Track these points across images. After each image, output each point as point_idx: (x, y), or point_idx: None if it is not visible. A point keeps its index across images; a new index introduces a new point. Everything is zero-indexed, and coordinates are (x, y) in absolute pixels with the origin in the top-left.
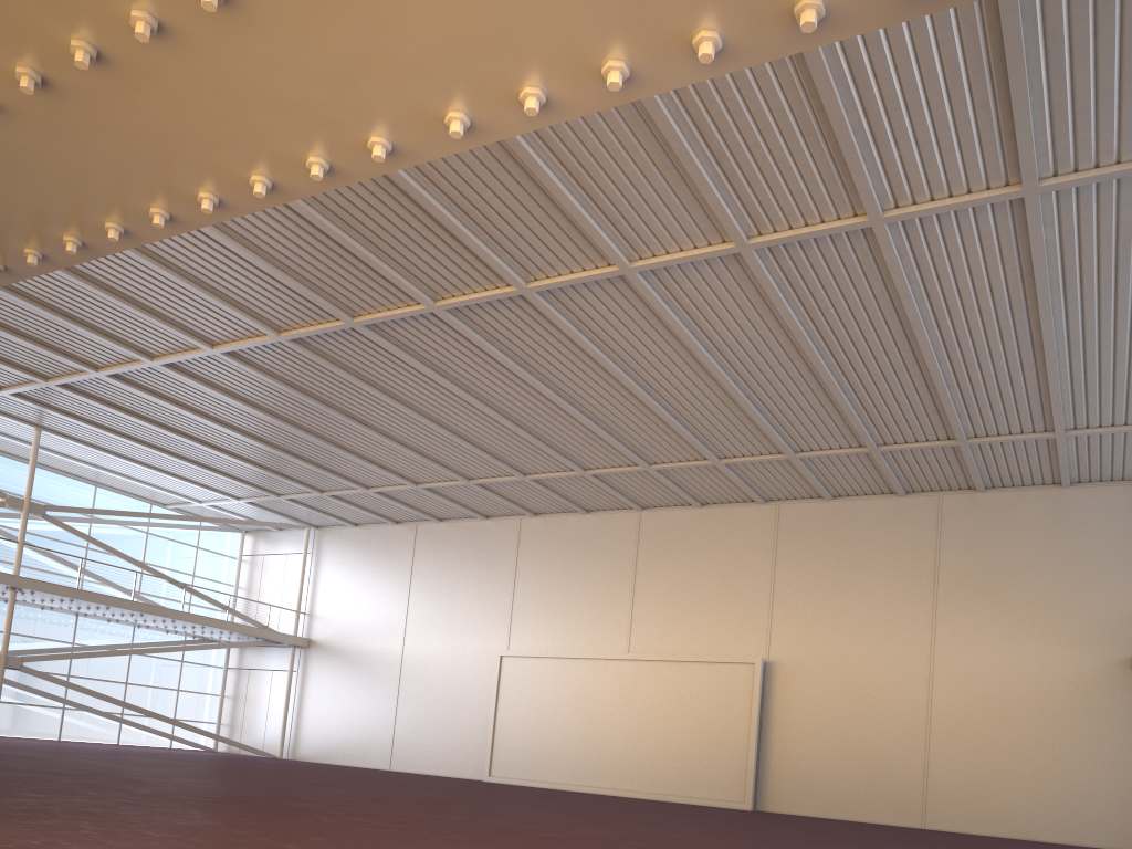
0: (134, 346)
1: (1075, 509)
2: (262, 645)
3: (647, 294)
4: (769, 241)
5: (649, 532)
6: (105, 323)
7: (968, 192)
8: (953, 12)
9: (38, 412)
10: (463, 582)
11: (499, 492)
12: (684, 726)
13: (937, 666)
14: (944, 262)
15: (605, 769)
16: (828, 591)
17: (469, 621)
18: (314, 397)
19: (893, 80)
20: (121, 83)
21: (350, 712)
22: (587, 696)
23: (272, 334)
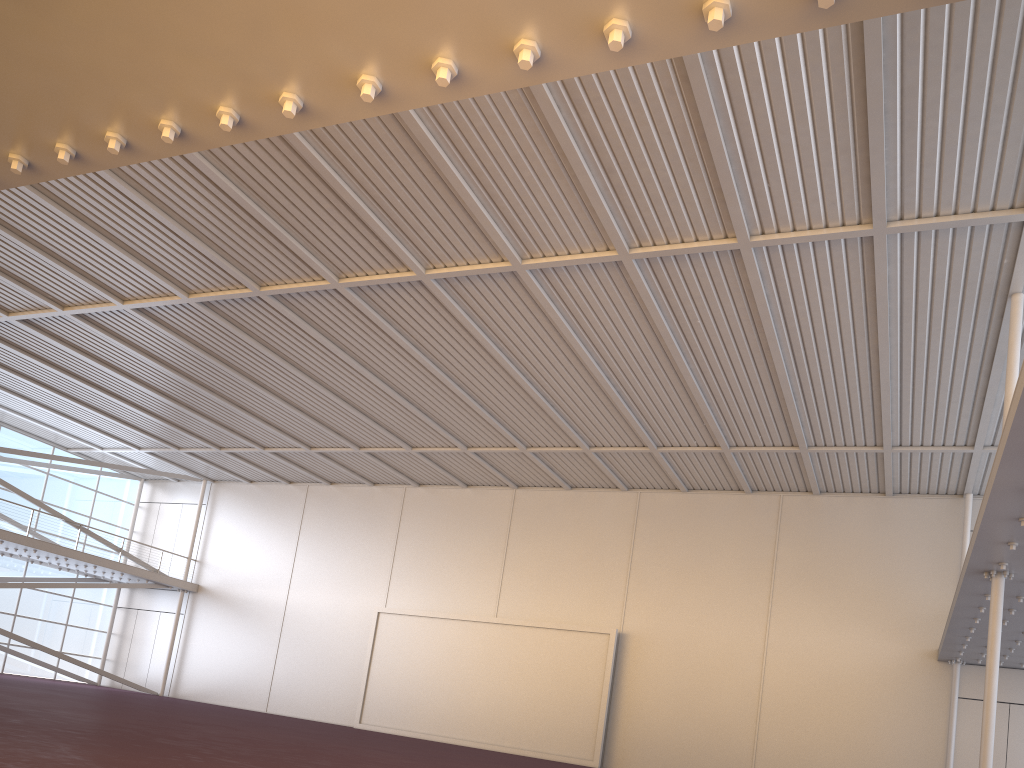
0: (46, 294)
1: (895, 516)
2: (152, 587)
3: (535, 291)
4: (649, 253)
5: (522, 508)
6: (19, 269)
7: (826, 227)
8: (825, 63)
9: None
10: (348, 541)
11: (387, 461)
12: (543, 687)
13: (771, 646)
14: (800, 287)
15: (468, 723)
16: (679, 574)
17: (351, 578)
18: (218, 358)
19: (768, 118)
20: (29, 7)
21: (233, 656)
22: (456, 655)
23: (182, 295)
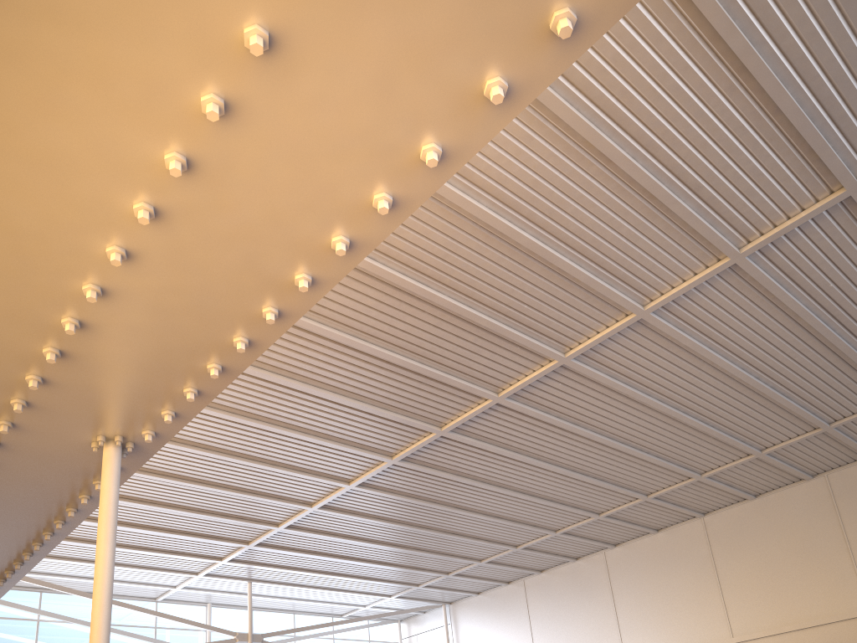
0: (298, 500)
1: None
2: None
3: (664, 328)
4: (759, 243)
5: (716, 531)
6: (276, 489)
7: None
8: None
9: (247, 569)
10: (572, 614)
11: (581, 535)
12: None
13: None
14: None
15: None
16: None
17: None
18: (426, 499)
19: (837, 59)
20: (211, 185)
21: None
22: None
23: (387, 459)
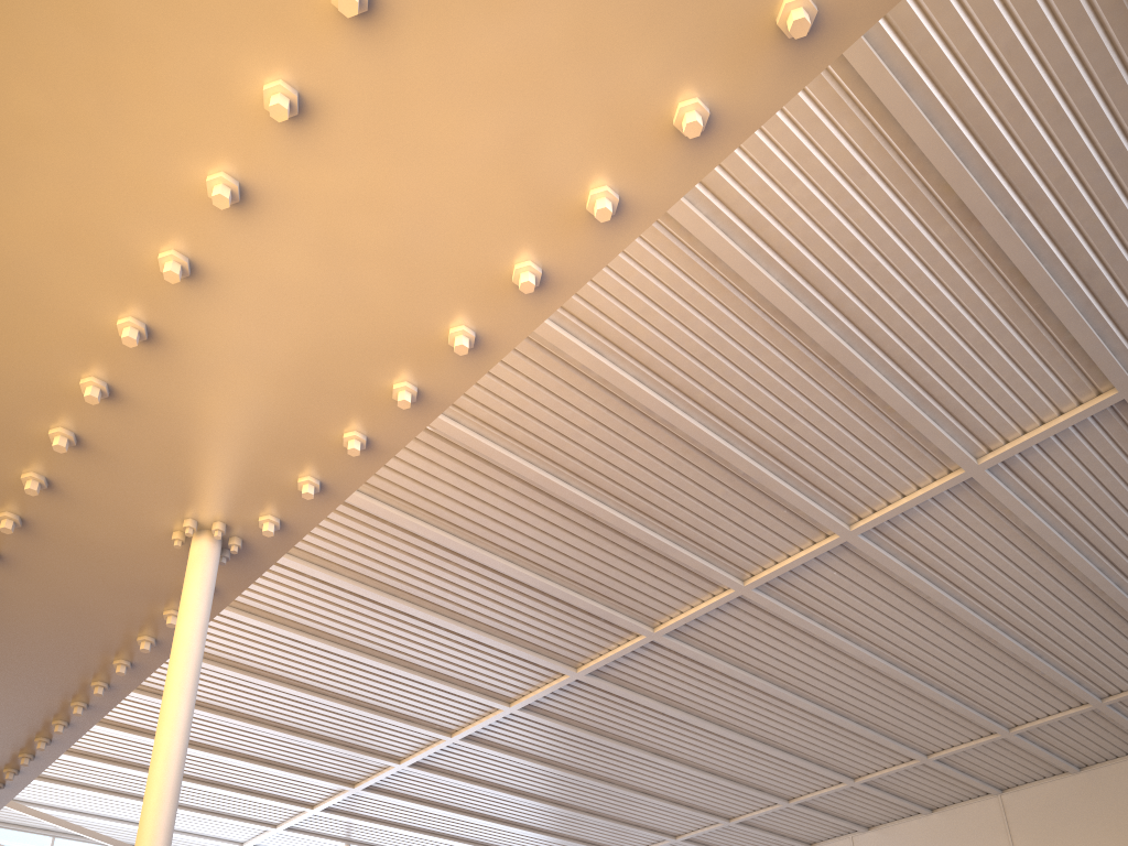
0: (433, 725)
1: None
2: None
3: (1001, 495)
4: None
5: (1020, 816)
6: (405, 705)
7: None
8: None
9: (346, 825)
10: None
11: (823, 809)
12: None
13: None
14: None
15: None
16: None
17: None
18: (614, 738)
19: None
20: None
21: None
22: None
23: (569, 671)
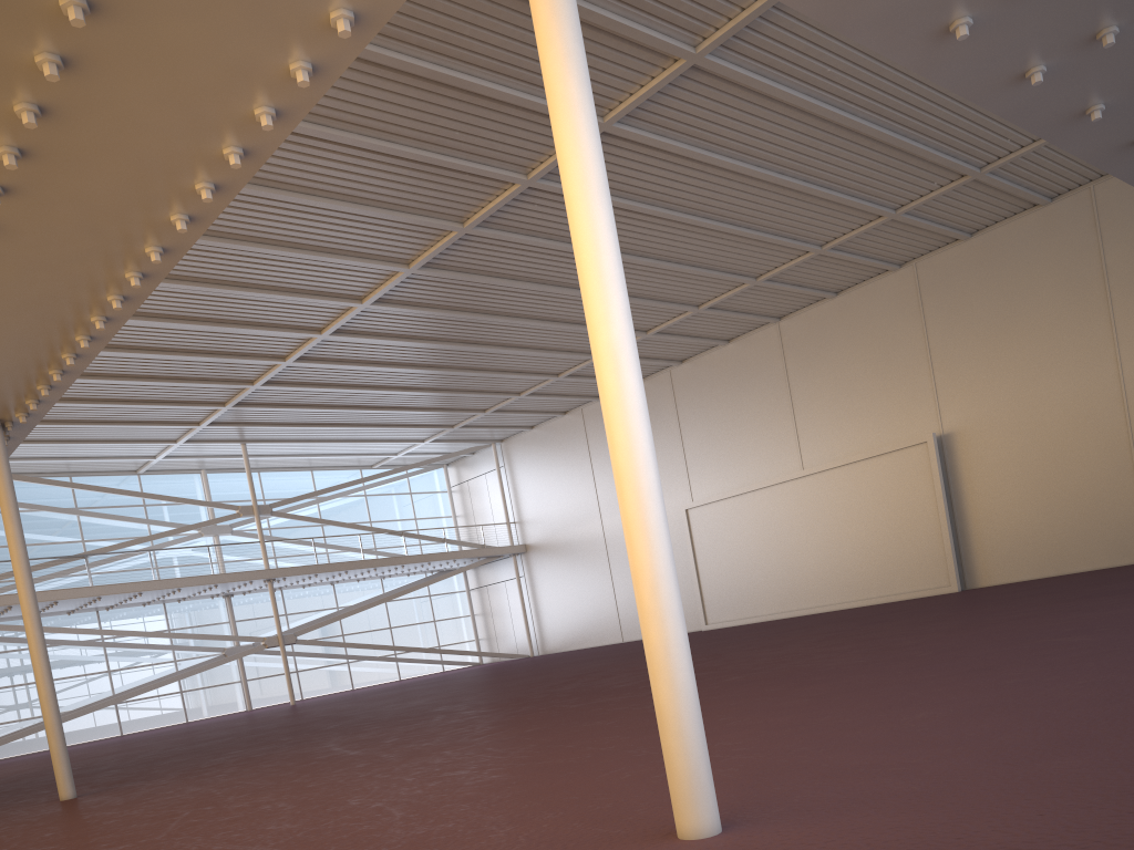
0: (266, 355)
1: None
2: (485, 562)
3: (637, 137)
4: (716, 41)
5: (792, 341)
6: (235, 347)
7: None
8: None
9: (235, 431)
10: None
11: None
12: (873, 526)
13: (1129, 381)
14: None
15: (808, 590)
16: (989, 340)
17: None
18: (424, 339)
19: None
20: None
21: (576, 599)
22: (773, 525)
23: (356, 304)
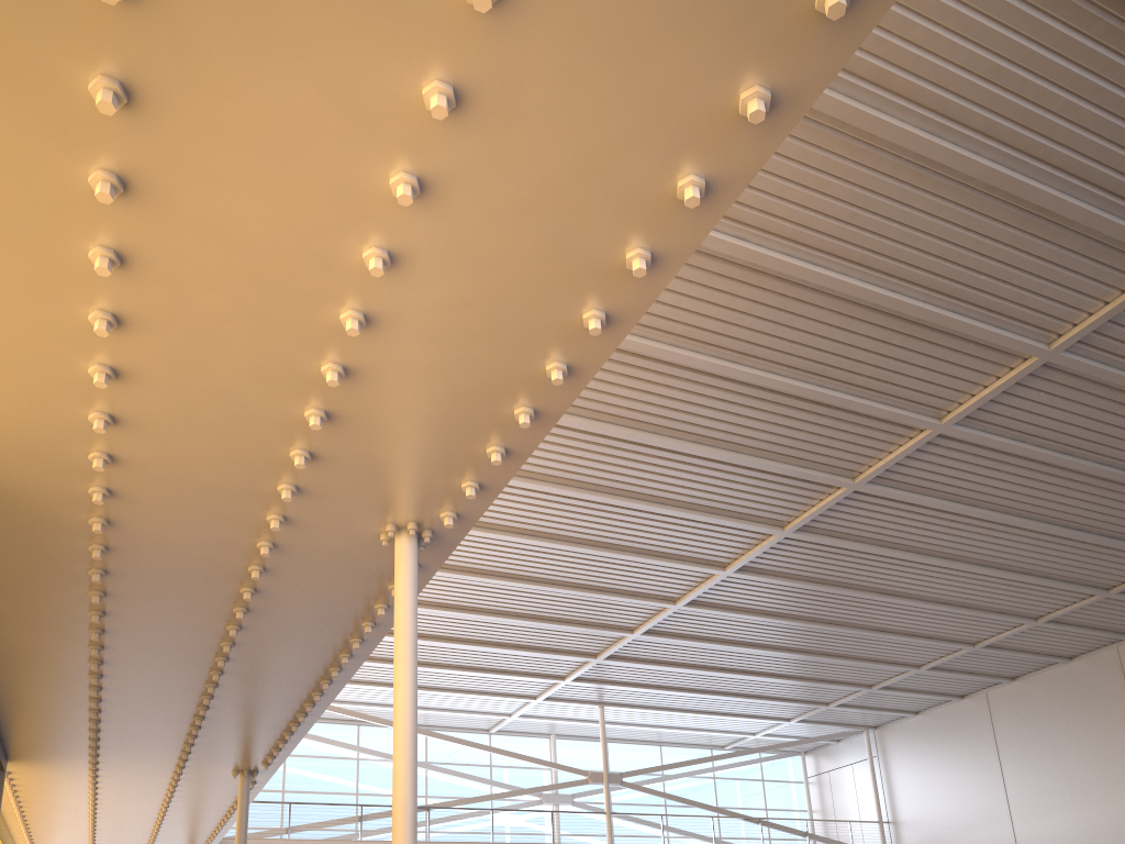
0: (656, 596)
1: None
2: None
3: None
4: None
5: None
6: (627, 583)
7: None
8: None
9: (596, 690)
10: (1066, 740)
11: (1078, 623)
12: None
13: None
14: None
15: None
16: None
17: (1089, 786)
18: (835, 584)
19: None
20: (492, 125)
21: None
22: None
23: (776, 531)
